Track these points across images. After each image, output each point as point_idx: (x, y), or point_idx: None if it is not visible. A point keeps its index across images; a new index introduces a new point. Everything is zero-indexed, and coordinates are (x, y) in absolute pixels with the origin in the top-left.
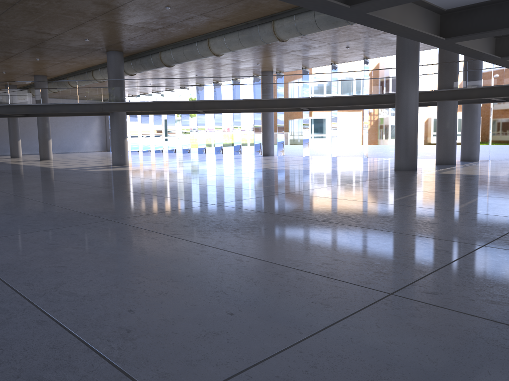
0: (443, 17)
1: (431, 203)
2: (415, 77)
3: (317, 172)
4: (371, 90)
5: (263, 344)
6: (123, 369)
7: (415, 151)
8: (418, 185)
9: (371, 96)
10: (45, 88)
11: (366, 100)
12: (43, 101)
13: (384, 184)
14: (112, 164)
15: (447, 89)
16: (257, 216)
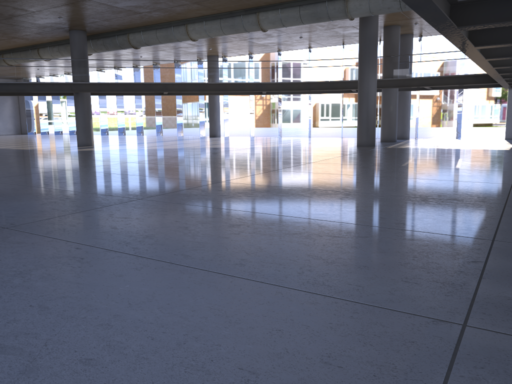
0: (470, 31)
1: (434, 165)
2: (375, 68)
3: (297, 148)
4: (328, 77)
5: (485, 222)
6: (439, 233)
7: (374, 129)
8: (400, 155)
9: (328, 82)
10: (8, 65)
11: (324, 86)
12: (6, 80)
13: (374, 155)
14: (78, 145)
15: (392, 78)
16: (329, 175)
